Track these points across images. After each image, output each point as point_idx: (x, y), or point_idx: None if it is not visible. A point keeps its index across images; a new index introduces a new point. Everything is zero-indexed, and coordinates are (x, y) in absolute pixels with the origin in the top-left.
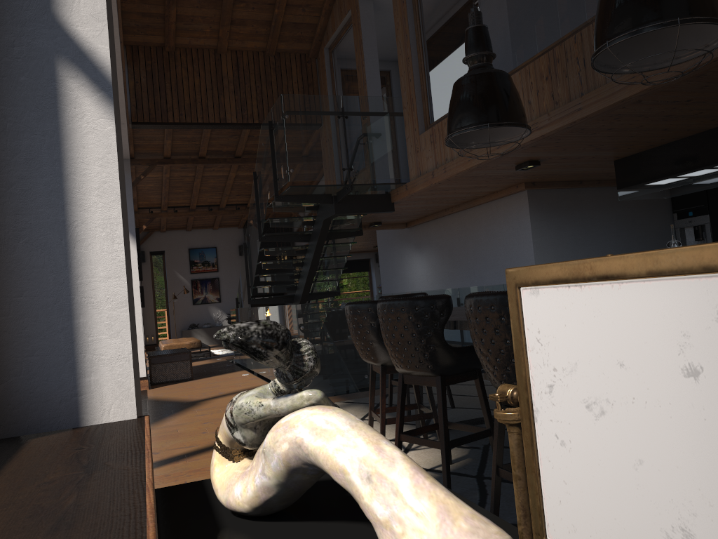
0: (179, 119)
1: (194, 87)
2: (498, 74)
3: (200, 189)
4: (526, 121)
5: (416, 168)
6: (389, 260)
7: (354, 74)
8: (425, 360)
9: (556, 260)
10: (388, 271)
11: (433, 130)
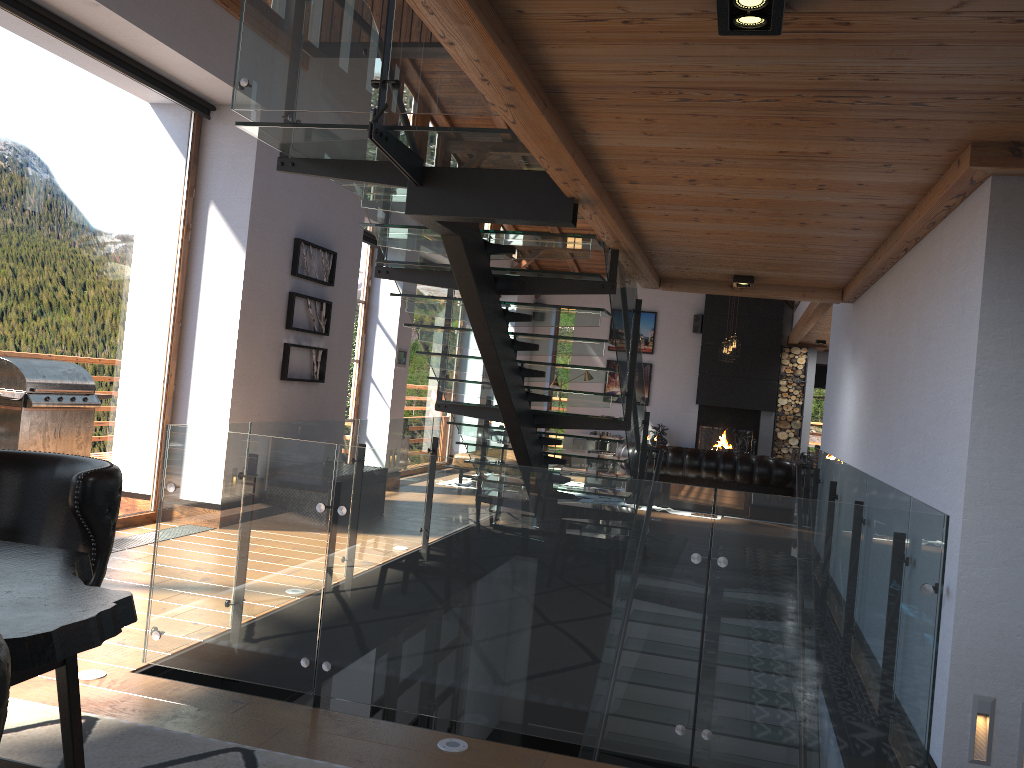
0: None
1: None
2: None
3: None
4: None
5: None
6: (832, 374)
7: None
8: None
9: None
10: (829, 399)
11: None
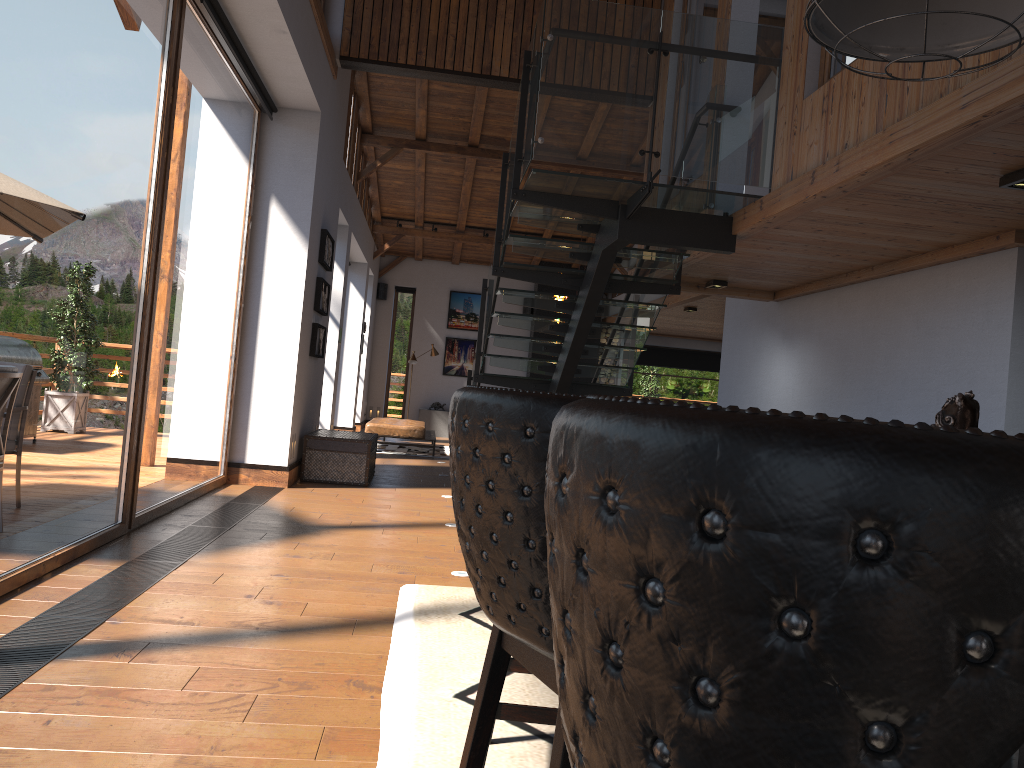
0: (416, 60)
1: (449, 10)
2: None
3: (471, 200)
4: None
5: (785, 167)
6: (737, 353)
7: (717, 3)
8: (534, 607)
9: None
10: (733, 372)
11: (831, 87)
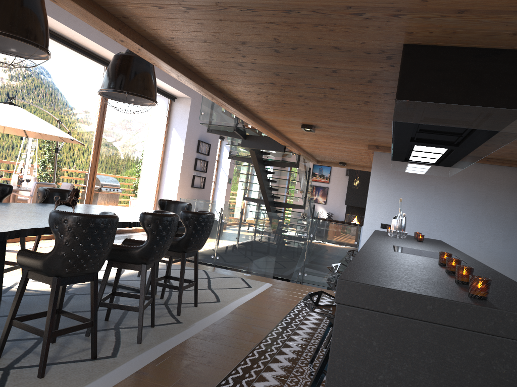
0: None
1: None
2: (122, 56)
3: None
4: (135, 90)
5: None
6: None
7: None
8: None
9: (387, 215)
10: None
11: None
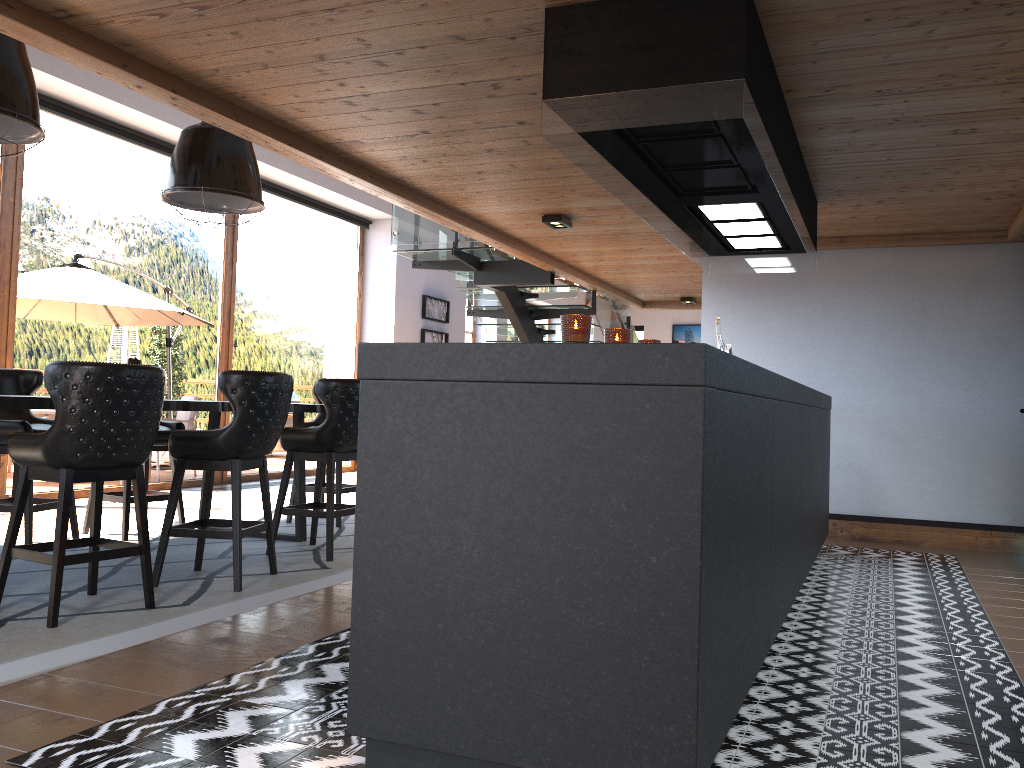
0: None
1: None
2: (192, 131)
3: None
4: (216, 183)
5: None
6: None
7: None
8: None
9: None
10: None
11: None
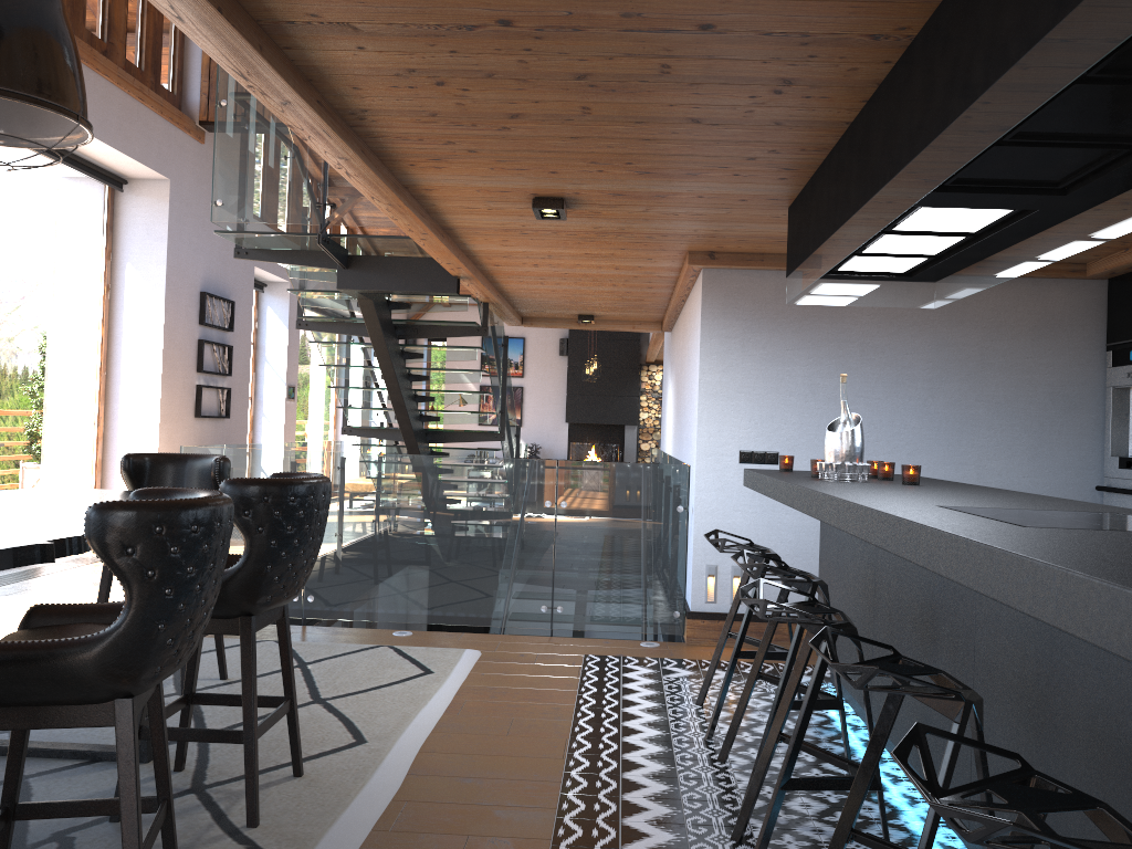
0: None
1: None
2: None
3: None
4: (5, 77)
5: None
6: (664, 388)
7: None
8: None
9: (753, 427)
10: (663, 408)
11: None
